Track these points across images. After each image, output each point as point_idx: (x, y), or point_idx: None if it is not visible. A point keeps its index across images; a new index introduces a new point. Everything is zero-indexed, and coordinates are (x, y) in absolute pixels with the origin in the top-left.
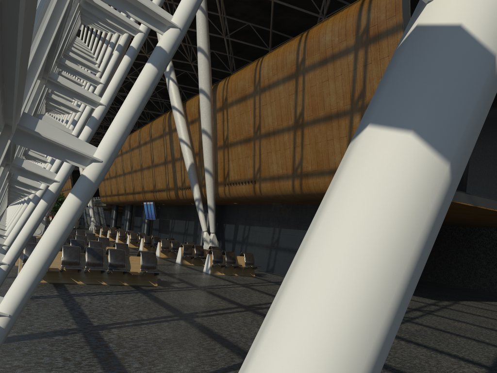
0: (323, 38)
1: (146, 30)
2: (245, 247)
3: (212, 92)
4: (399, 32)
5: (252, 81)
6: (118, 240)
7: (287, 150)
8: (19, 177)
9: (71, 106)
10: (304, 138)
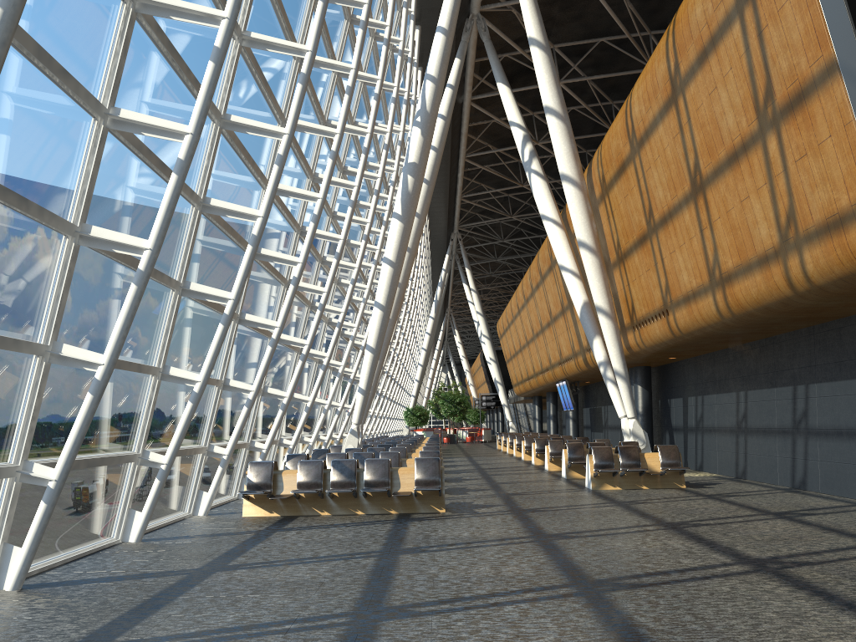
0: (693, 12)
1: (195, 129)
2: (701, 437)
3: (582, 173)
4: None
5: (625, 134)
6: (516, 452)
7: (693, 241)
8: (171, 369)
9: (286, 258)
10: (709, 210)
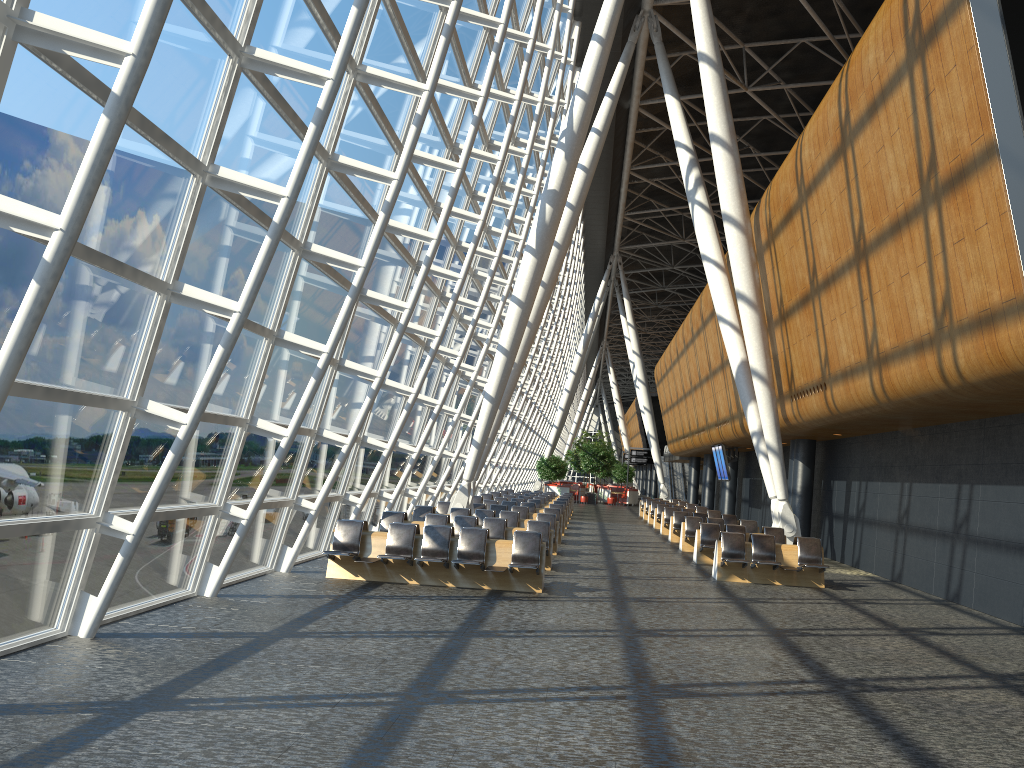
0: (866, 58)
1: (291, 192)
2: (861, 529)
3: (748, 213)
4: (961, 7)
5: (793, 177)
6: (656, 523)
7: (853, 311)
8: (259, 421)
9: (392, 303)
10: (871, 280)
